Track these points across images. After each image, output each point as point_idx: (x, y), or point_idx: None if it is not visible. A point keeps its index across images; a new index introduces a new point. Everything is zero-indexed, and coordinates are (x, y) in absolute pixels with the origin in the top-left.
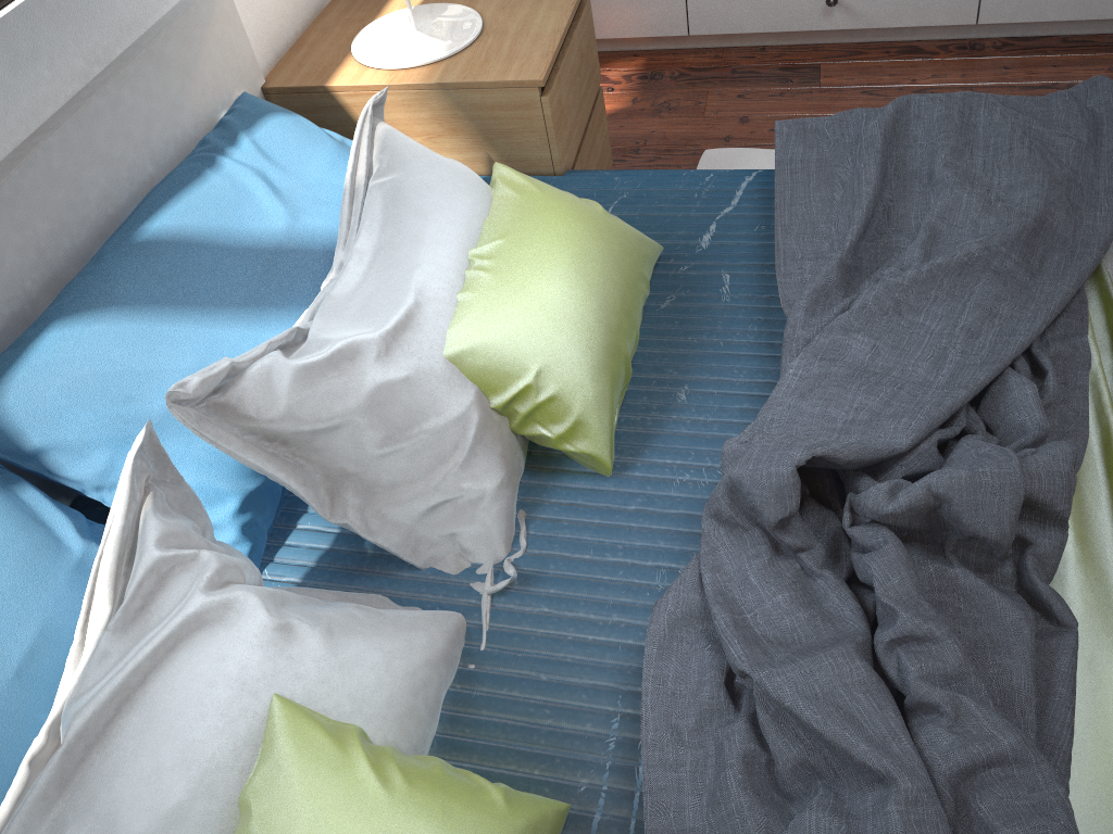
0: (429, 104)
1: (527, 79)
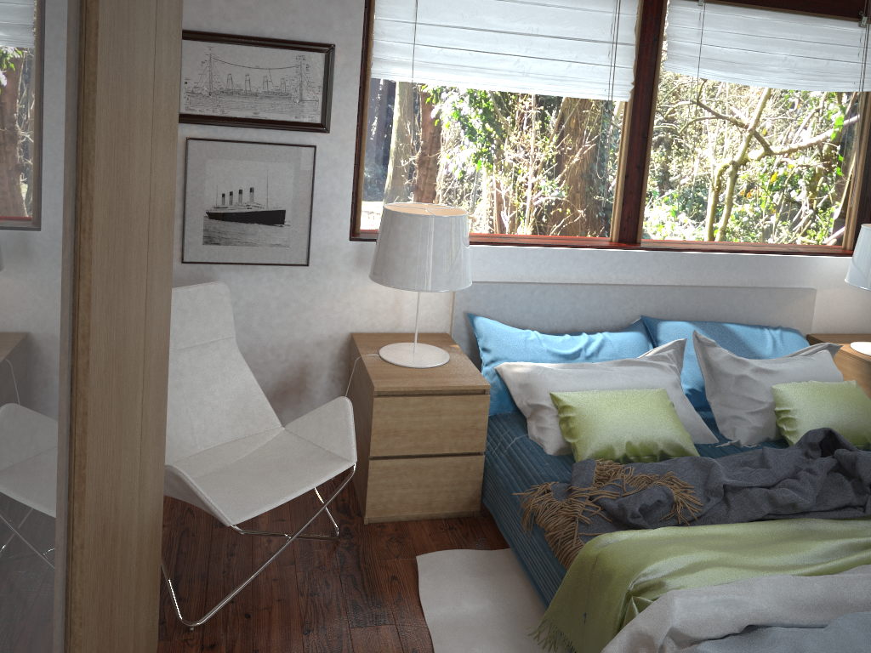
0: (861, 368)
1: None
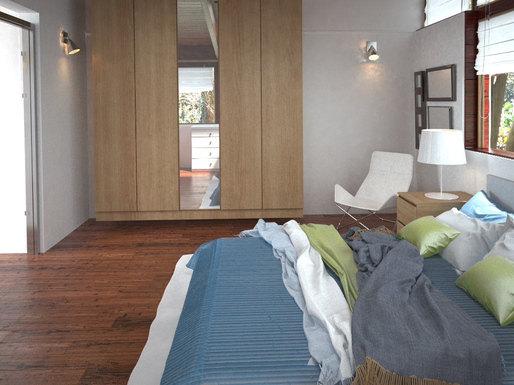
0: None
1: None
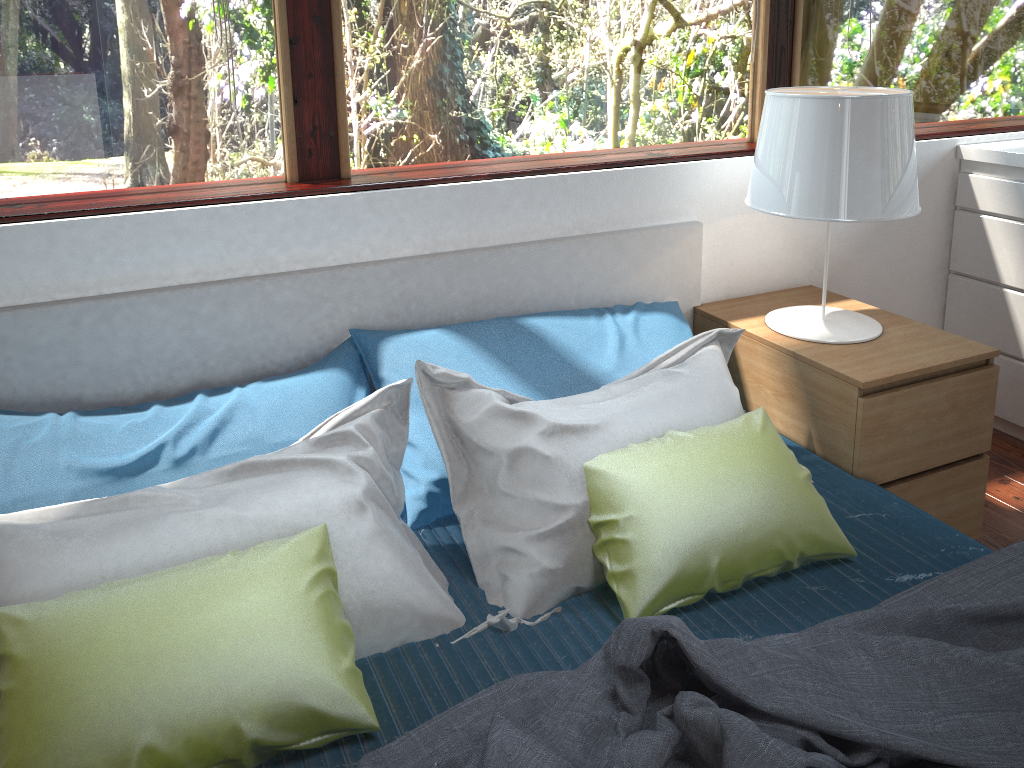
0: (783, 366)
1: (852, 377)
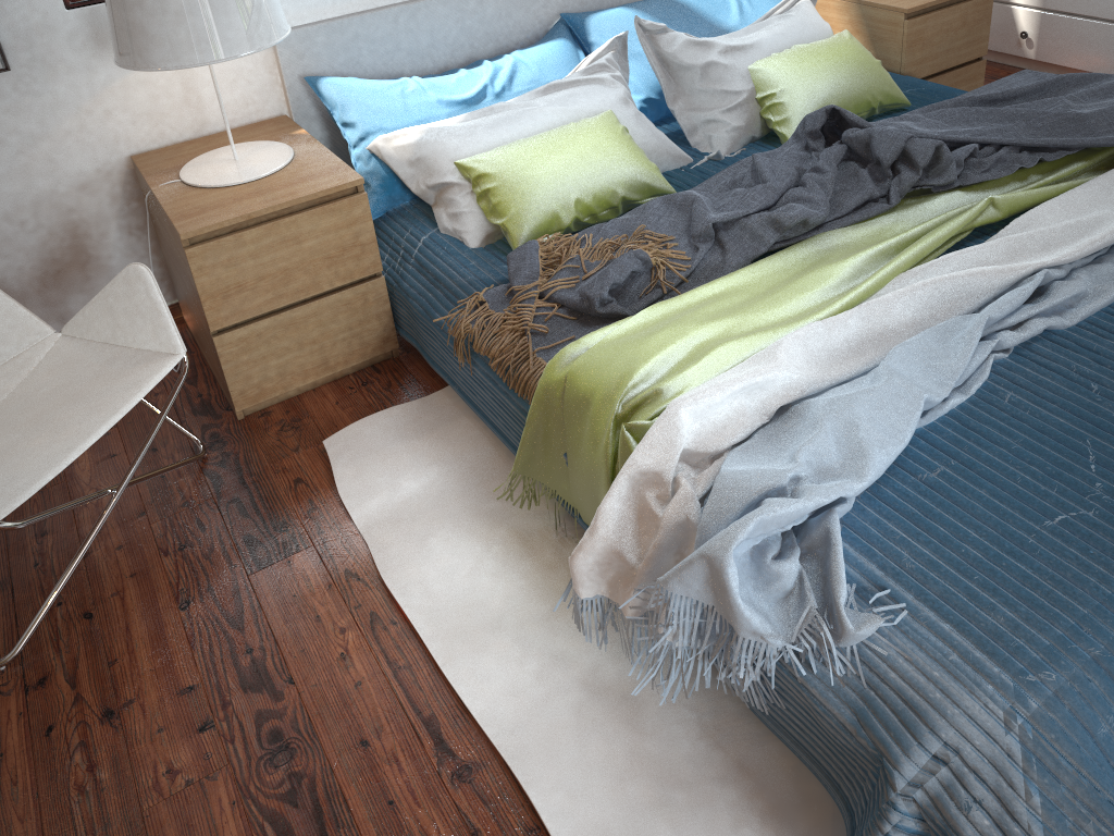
0: (850, 12)
1: (900, 7)
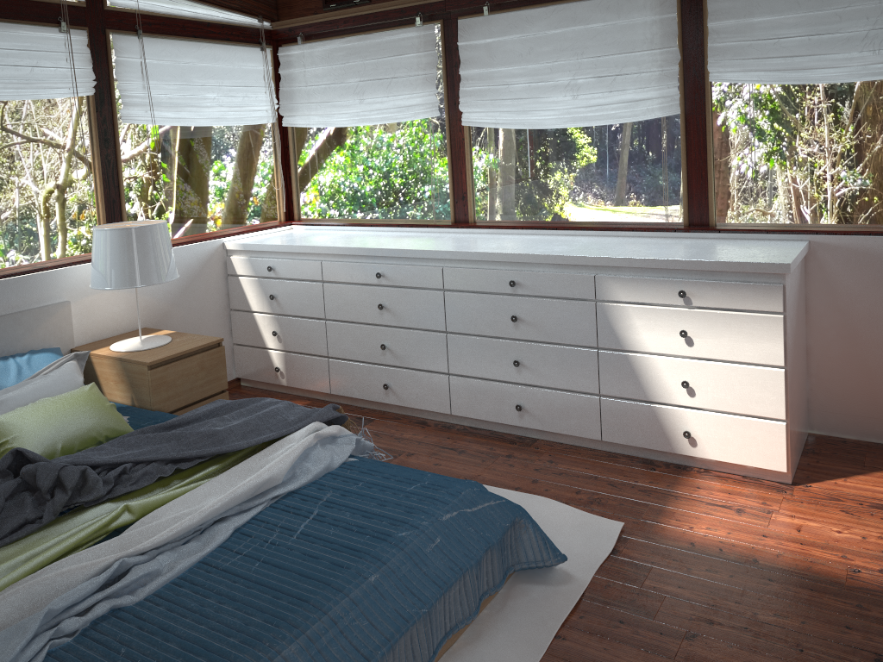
0: (116, 367)
1: (144, 361)
